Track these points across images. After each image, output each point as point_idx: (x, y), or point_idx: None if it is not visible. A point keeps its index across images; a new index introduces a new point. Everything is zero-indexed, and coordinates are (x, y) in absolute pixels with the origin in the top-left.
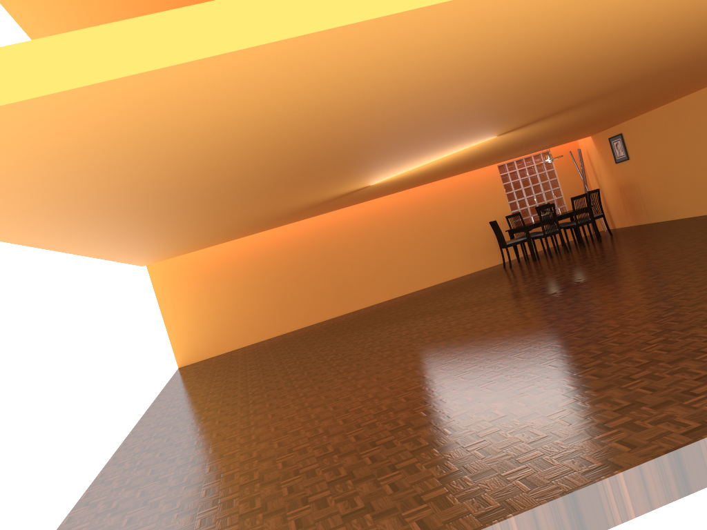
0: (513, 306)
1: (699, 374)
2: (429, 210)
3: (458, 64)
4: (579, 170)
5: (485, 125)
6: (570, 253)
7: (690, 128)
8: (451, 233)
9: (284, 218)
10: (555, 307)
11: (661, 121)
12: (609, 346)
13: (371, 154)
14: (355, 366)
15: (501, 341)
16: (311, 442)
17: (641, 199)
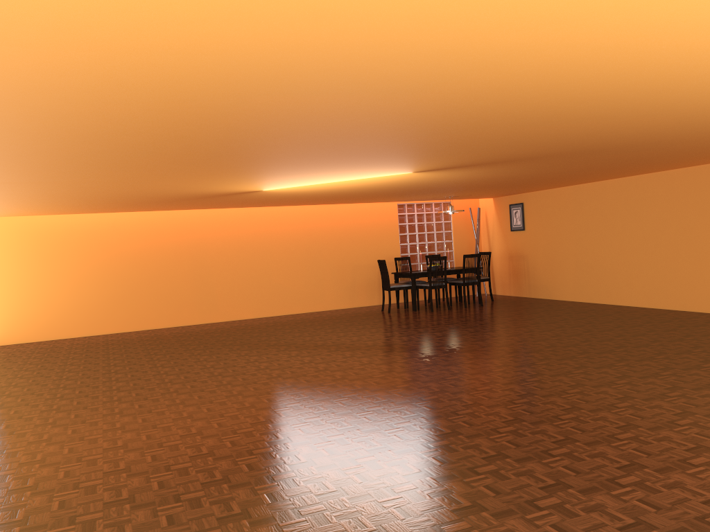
0: (390, 360)
1: (621, 520)
2: (318, 232)
3: (418, 60)
4: (474, 228)
5: (407, 156)
6: (451, 311)
7: (589, 215)
8: (335, 262)
9: (156, 203)
10: (437, 374)
11: (563, 201)
12: (504, 446)
13: (274, 154)
14: (196, 399)
15: (375, 406)
16: (105, 512)
17: (527, 271)
